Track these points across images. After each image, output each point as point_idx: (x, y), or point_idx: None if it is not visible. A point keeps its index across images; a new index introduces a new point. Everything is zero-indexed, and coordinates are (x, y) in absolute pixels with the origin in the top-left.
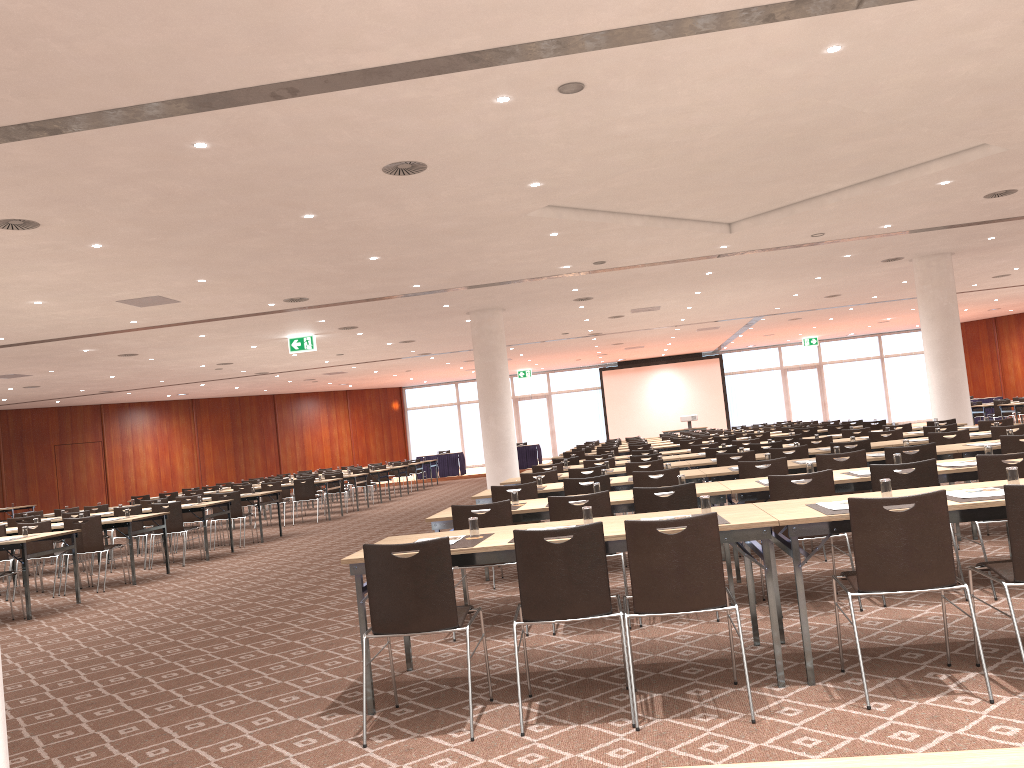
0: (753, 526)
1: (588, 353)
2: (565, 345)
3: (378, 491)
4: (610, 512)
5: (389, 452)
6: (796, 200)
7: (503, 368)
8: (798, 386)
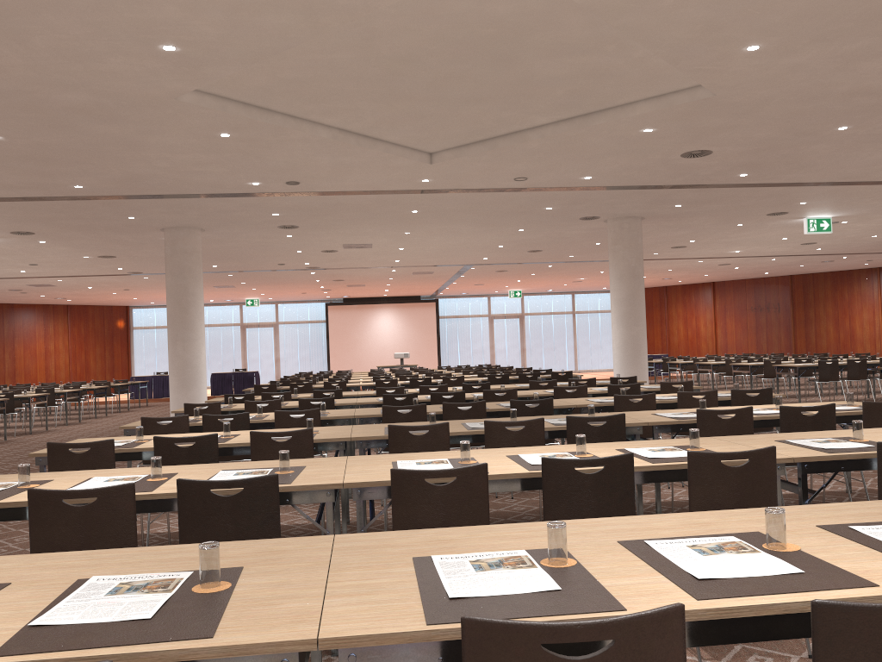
0: (259, 651)
1: (312, 287)
2: (286, 277)
3: (82, 410)
4: (134, 518)
5: (110, 369)
6: (499, 133)
7: (197, 292)
8: (502, 333)
